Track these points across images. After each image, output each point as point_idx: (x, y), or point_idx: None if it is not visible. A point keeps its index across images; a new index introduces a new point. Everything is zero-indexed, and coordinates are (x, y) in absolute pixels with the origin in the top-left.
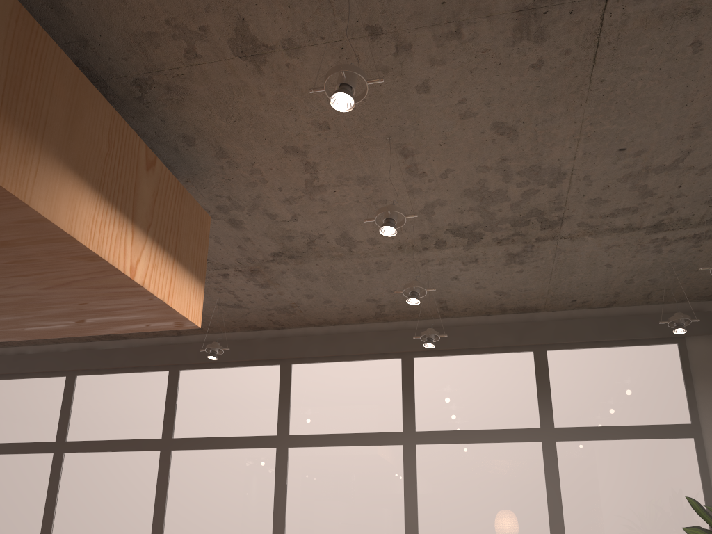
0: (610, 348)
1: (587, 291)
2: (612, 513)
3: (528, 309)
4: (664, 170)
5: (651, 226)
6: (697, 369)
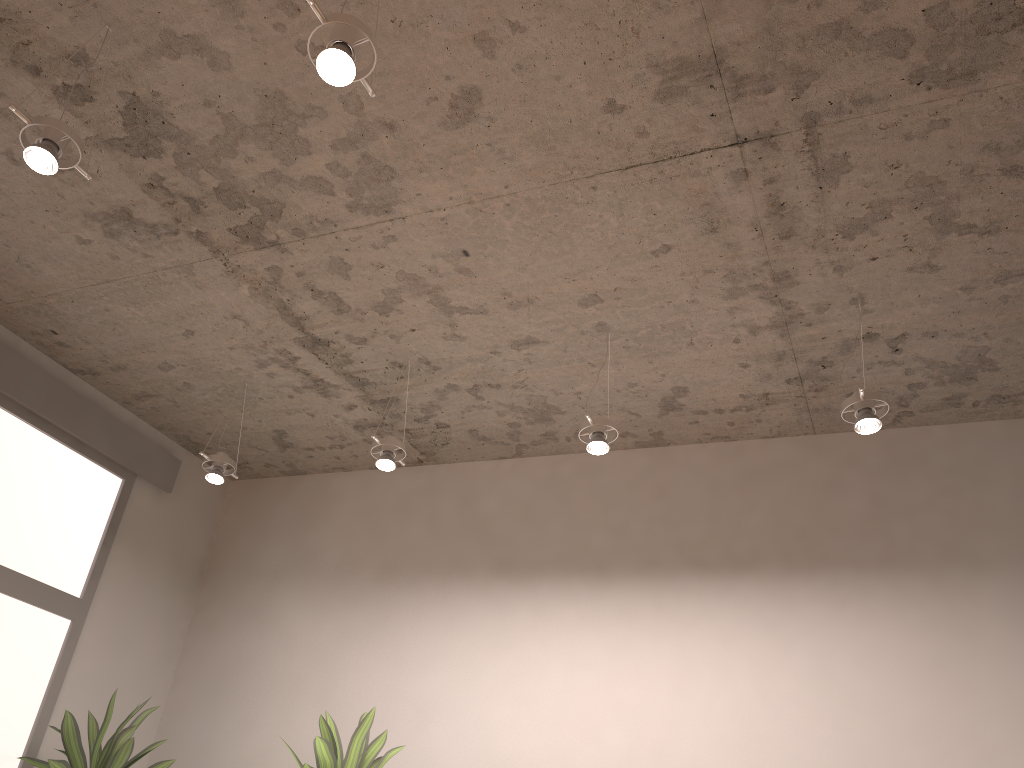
0: (43, 433)
1: (97, 337)
2: None
3: None
4: (439, 305)
5: (315, 337)
6: (125, 527)
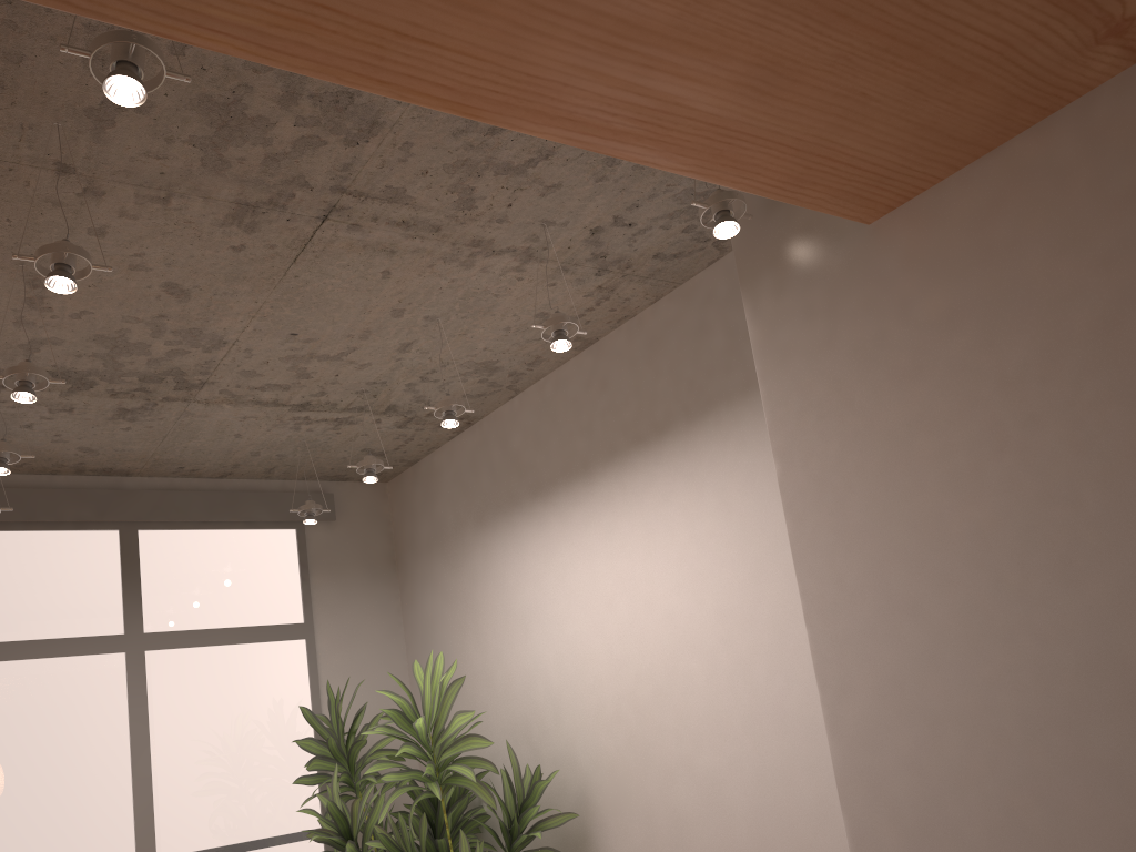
0: (221, 530)
1: (202, 459)
2: (212, 735)
3: (116, 471)
4: (327, 359)
5: (298, 404)
6: (314, 560)
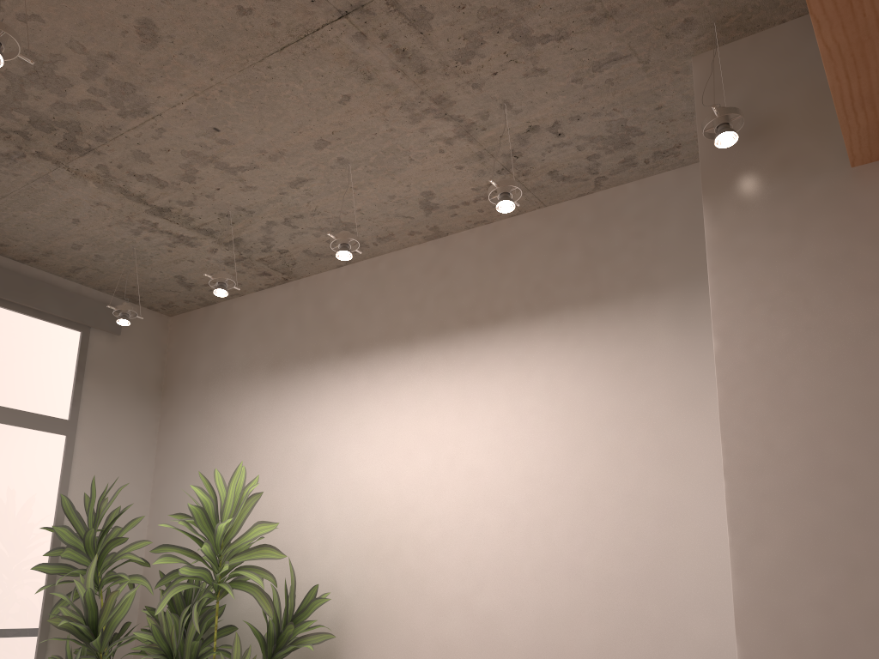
0: (10, 311)
1: (20, 235)
2: None
3: None
4: (224, 169)
5: (158, 207)
6: (91, 365)
